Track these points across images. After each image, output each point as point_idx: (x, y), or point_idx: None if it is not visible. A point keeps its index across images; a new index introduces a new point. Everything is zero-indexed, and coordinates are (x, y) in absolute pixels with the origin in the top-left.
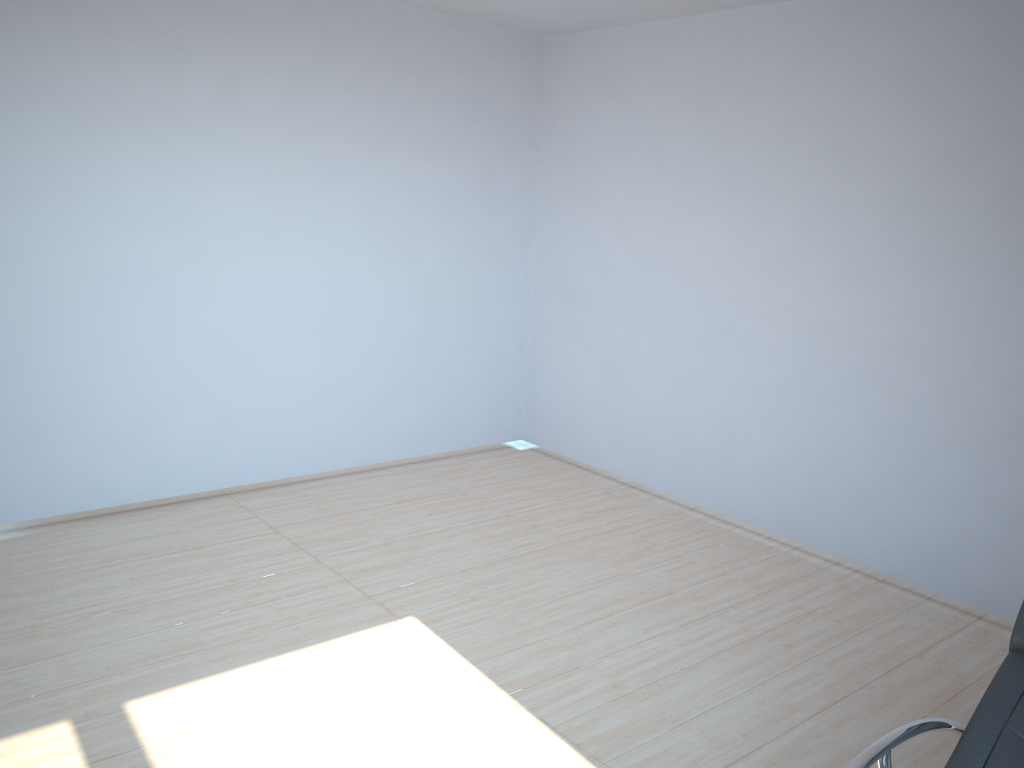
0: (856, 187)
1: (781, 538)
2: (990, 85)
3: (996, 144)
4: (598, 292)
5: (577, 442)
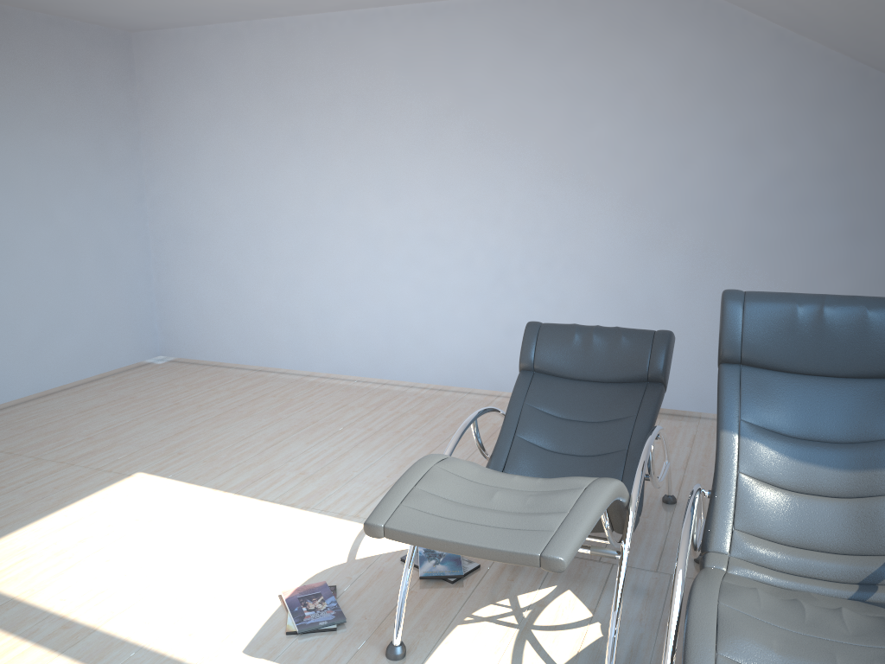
0: (386, 138)
1: (374, 379)
2: (455, 70)
3: (464, 107)
4: (209, 229)
5: (210, 347)
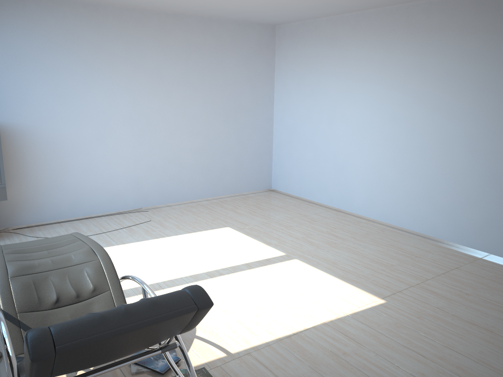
0: None
1: None
2: None
3: None
4: None
5: None
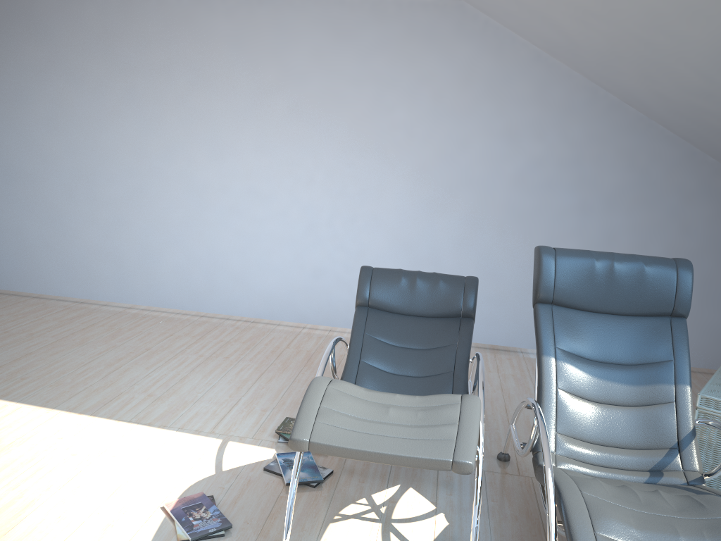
0: (215, 103)
1: (192, 312)
2: (280, 53)
3: (286, 84)
4: (37, 171)
5: (31, 280)
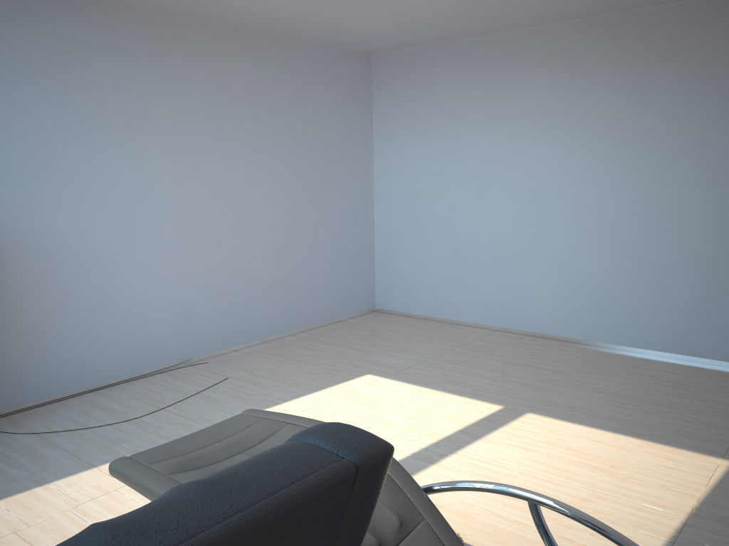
0: None
1: None
2: None
3: None
4: None
5: None
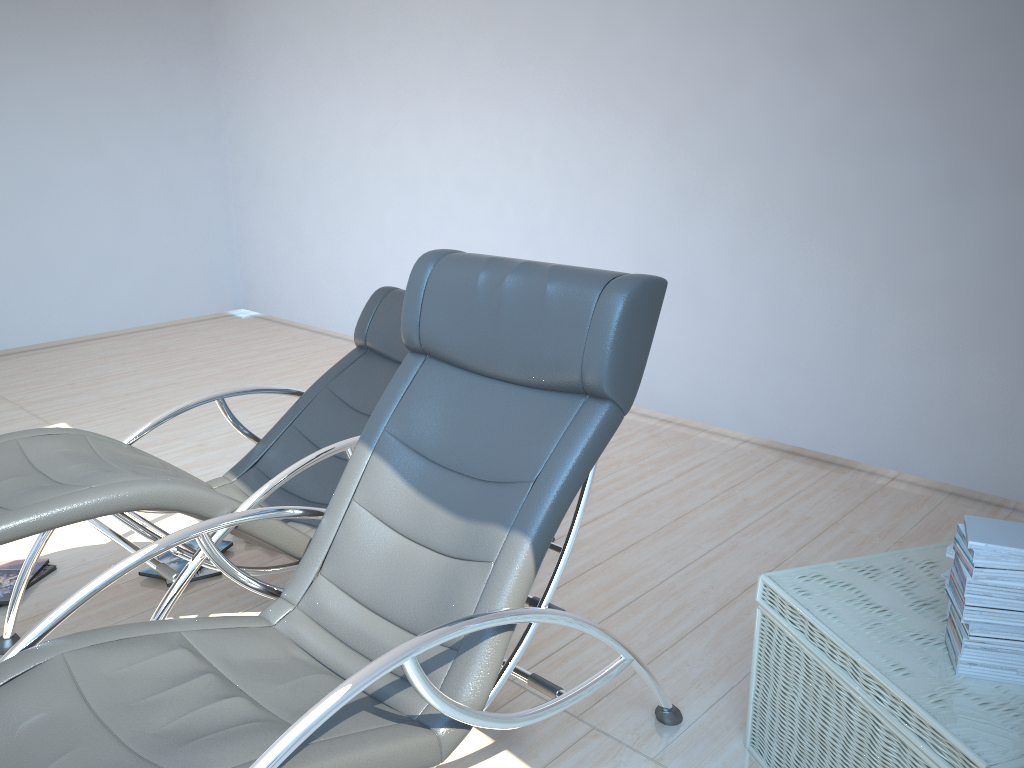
0: (419, 58)
1: None
2: None
3: (492, 14)
4: (274, 170)
5: (279, 303)
